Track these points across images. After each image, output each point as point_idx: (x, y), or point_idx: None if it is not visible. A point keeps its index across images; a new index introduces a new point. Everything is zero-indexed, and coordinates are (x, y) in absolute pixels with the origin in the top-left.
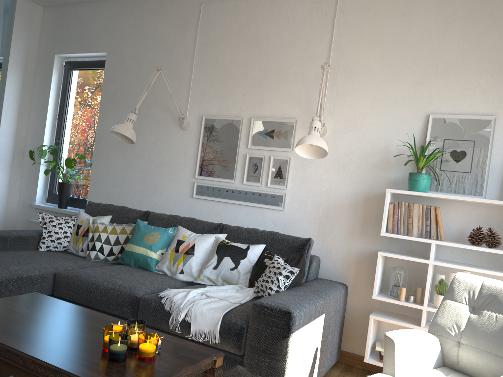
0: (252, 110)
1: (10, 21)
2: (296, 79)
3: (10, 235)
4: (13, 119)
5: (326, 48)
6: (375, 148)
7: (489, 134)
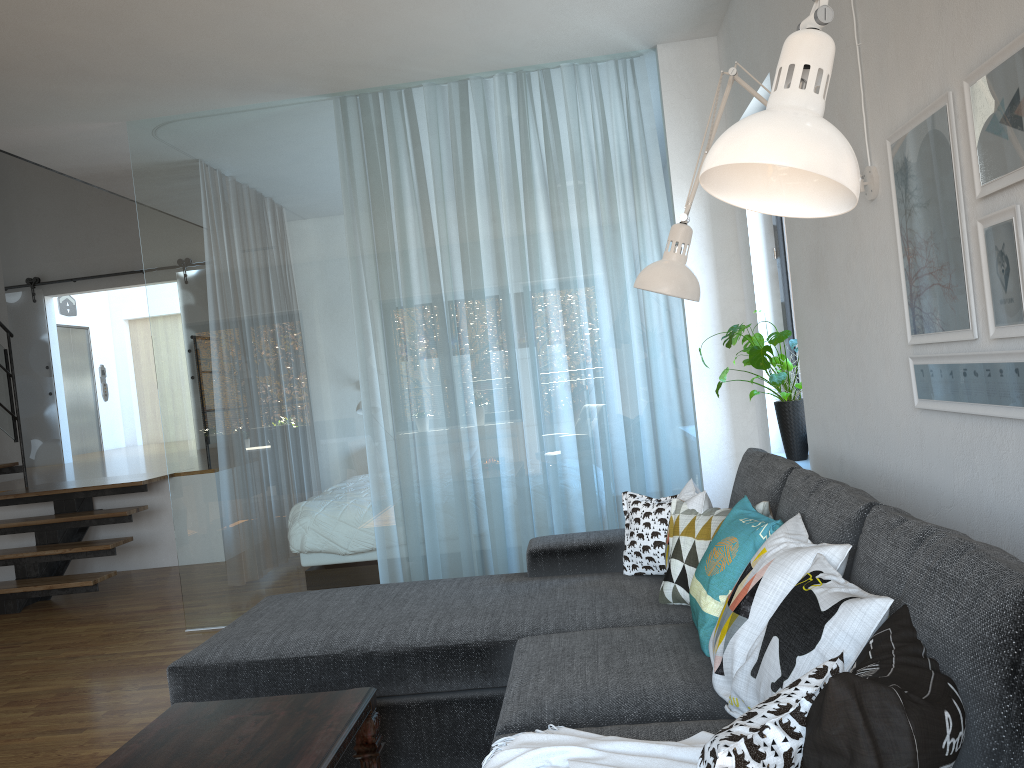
0: (965, 51)
1: (659, 103)
2: None
3: (561, 545)
4: (709, 287)
5: None
6: None
7: None
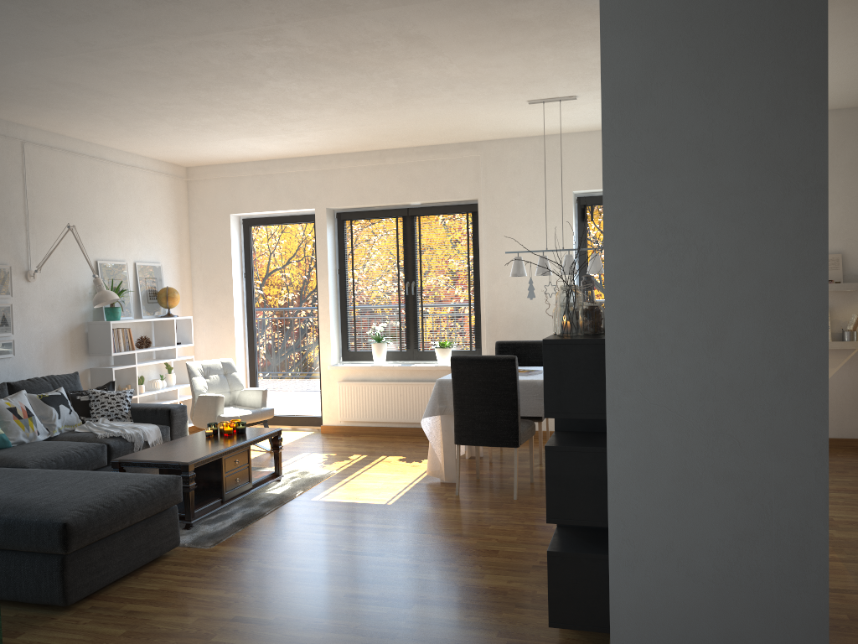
0: None
1: None
2: (1, 223)
3: None
4: None
5: (22, 196)
6: (70, 288)
7: (126, 274)
